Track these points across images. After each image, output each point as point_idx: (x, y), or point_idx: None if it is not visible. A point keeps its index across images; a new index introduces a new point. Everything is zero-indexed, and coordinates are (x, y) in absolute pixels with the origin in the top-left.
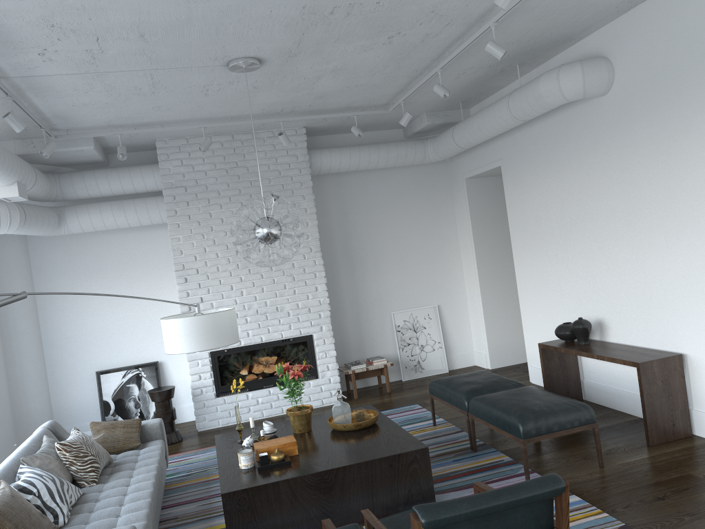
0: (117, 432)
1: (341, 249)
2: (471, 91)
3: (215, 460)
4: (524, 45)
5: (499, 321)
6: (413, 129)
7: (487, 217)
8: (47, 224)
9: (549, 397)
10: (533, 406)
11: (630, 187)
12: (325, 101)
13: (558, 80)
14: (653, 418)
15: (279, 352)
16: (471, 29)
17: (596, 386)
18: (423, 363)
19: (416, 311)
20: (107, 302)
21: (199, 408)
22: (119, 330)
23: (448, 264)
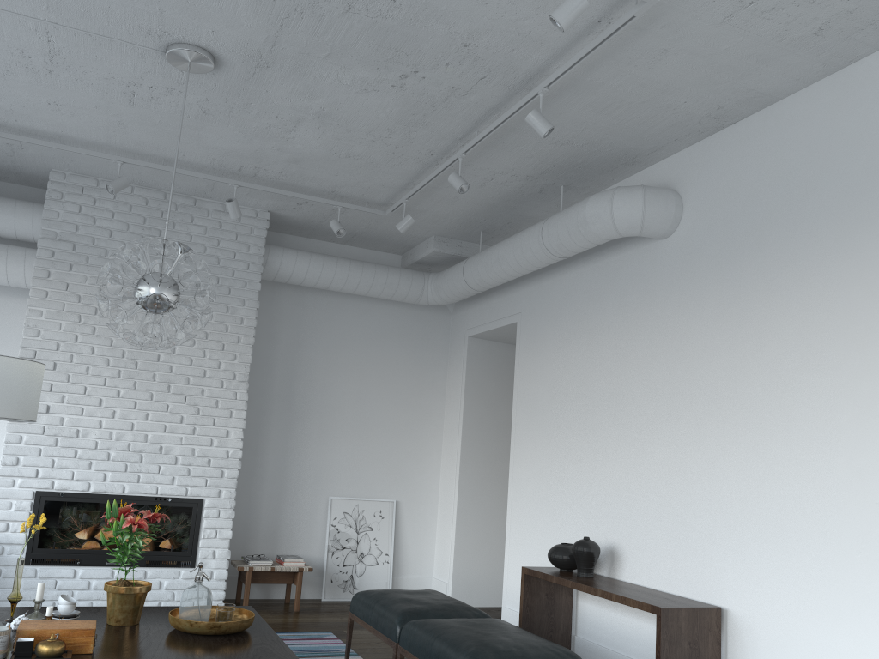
0: None
1: (280, 391)
2: (497, 215)
3: None
4: (576, 152)
5: (475, 539)
6: (414, 256)
7: (487, 393)
8: None
9: (524, 635)
10: (498, 643)
11: (681, 361)
12: (303, 172)
13: (611, 203)
14: None
15: None
16: (513, 98)
17: (592, 647)
18: (358, 580)
19: (365, 503)
20: None
21: None
22: None
23: (423, 447)
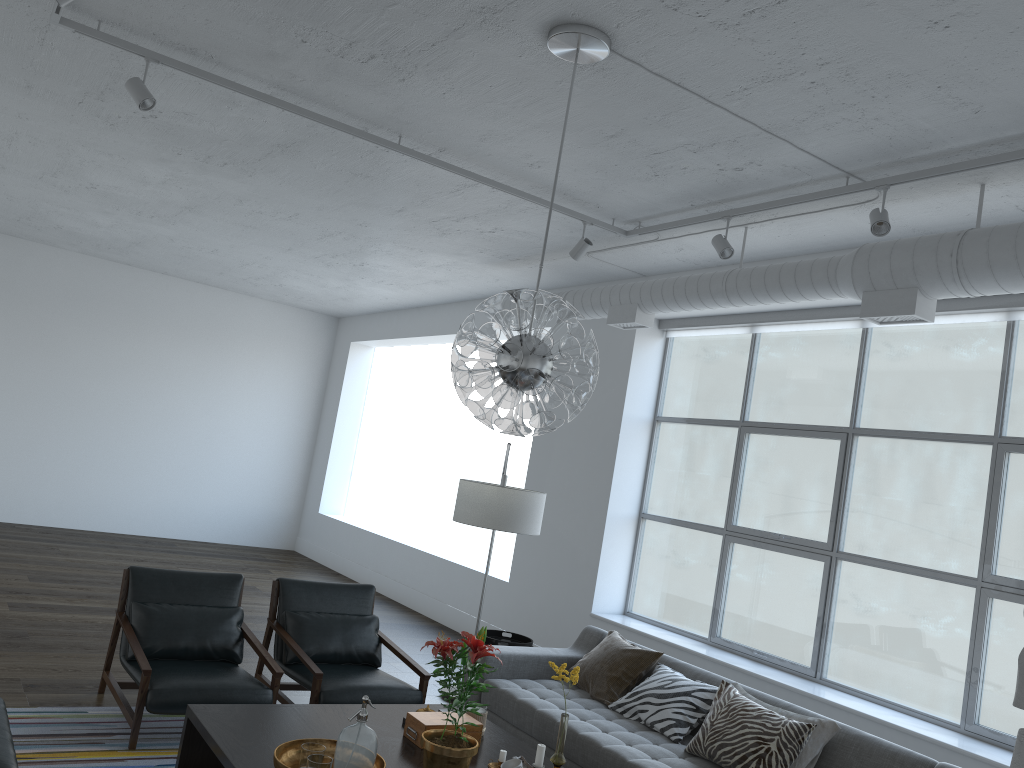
0: None
1: None
2: None
3: None
4: None
5: None
6: None
7: None
8: None
9: None
10: None
11: None
12: None
13: None
14: None
15: None
16: None
17: None
18: None
19: None
20: None
21: None
22: None
23: None
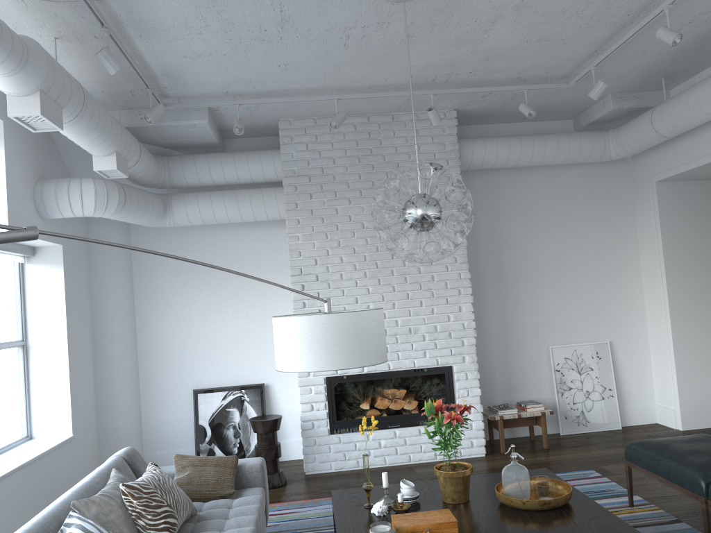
0: (206, 471)
1: (489, 263)
2: (685, 58)
3: (327, 519)
4: None
5: (695, 368)
6: (589, 117)
7: (684, 232)
8: (150, 211)
9: None
10: None
11: None
12: (492, 66)
13: None
14: None
15: (410, 384)
16: None
17: None
18: (588, 414)
19: (582, 347)
20: (212, 309)
21: (308, 445)
22: (222, 343)
23: (625, 290)
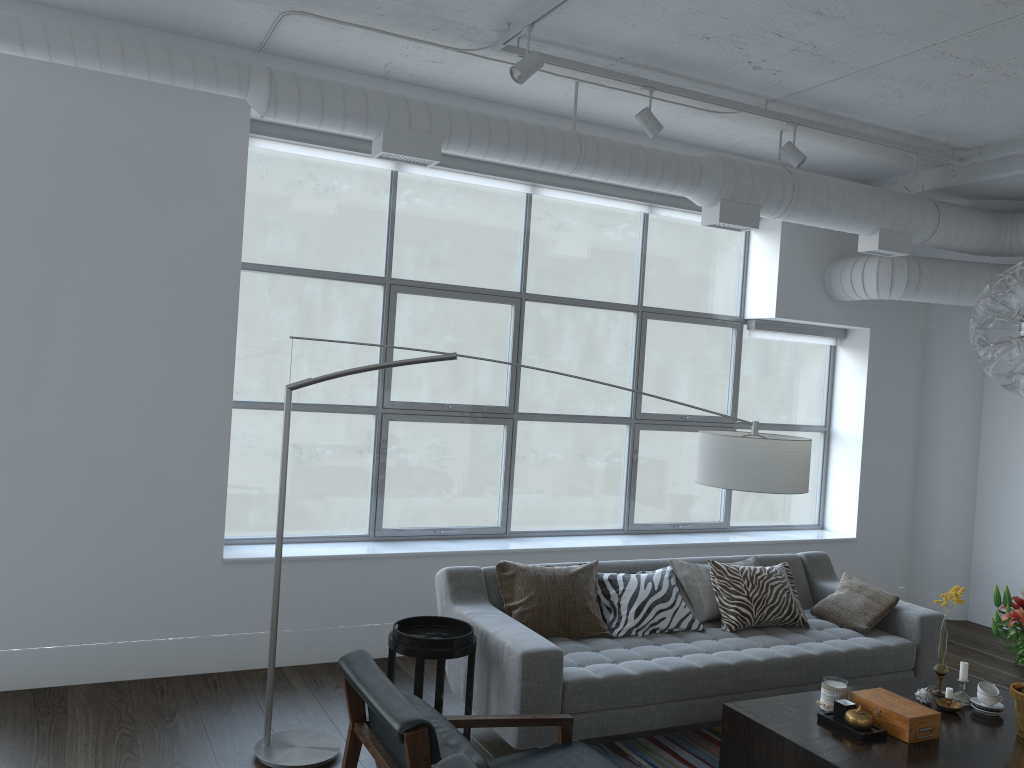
0: (856, 599)
1: None
2: None
3: None
4: None
5: None
6: None
7: None
8: (970, 290)
9: None
10: None
11: None
12: None
13: None
14: None
15: None
16: None
17: None
18: None
19: None
20: None
21: None
22: None
23: None
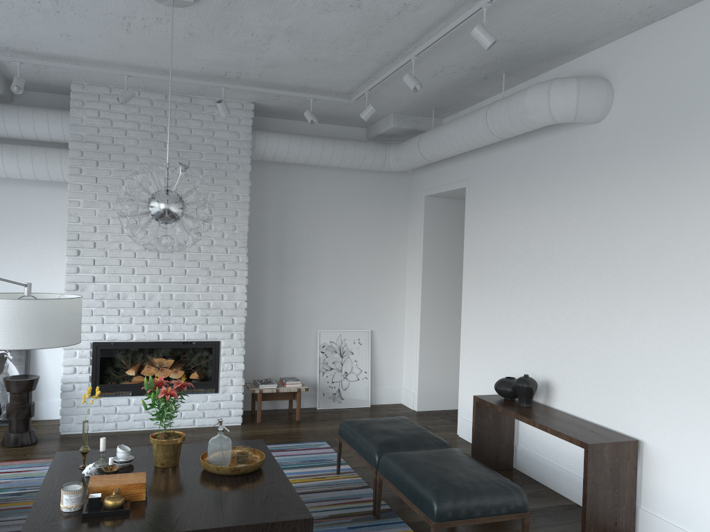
0: None
1: (273, 249)
2: (447, 96)
3: None
4: (517, 47)
5: (435, 359)
6: (377, 130)
7: (442, 242)
8: None
9: (477, 469)
10: (455, 480)
11: (609, 234)
12: (278, 73)
13: (548, 95)
14: (594, 513)
15: (177, 355)
16: (459, 9)
17: (530, 456)
18: (344, 392)
19: (346, 333)
20: None
21: (67, 406)
22: None
23: (390, 286)
